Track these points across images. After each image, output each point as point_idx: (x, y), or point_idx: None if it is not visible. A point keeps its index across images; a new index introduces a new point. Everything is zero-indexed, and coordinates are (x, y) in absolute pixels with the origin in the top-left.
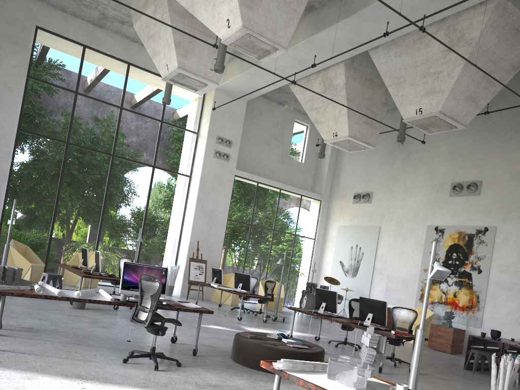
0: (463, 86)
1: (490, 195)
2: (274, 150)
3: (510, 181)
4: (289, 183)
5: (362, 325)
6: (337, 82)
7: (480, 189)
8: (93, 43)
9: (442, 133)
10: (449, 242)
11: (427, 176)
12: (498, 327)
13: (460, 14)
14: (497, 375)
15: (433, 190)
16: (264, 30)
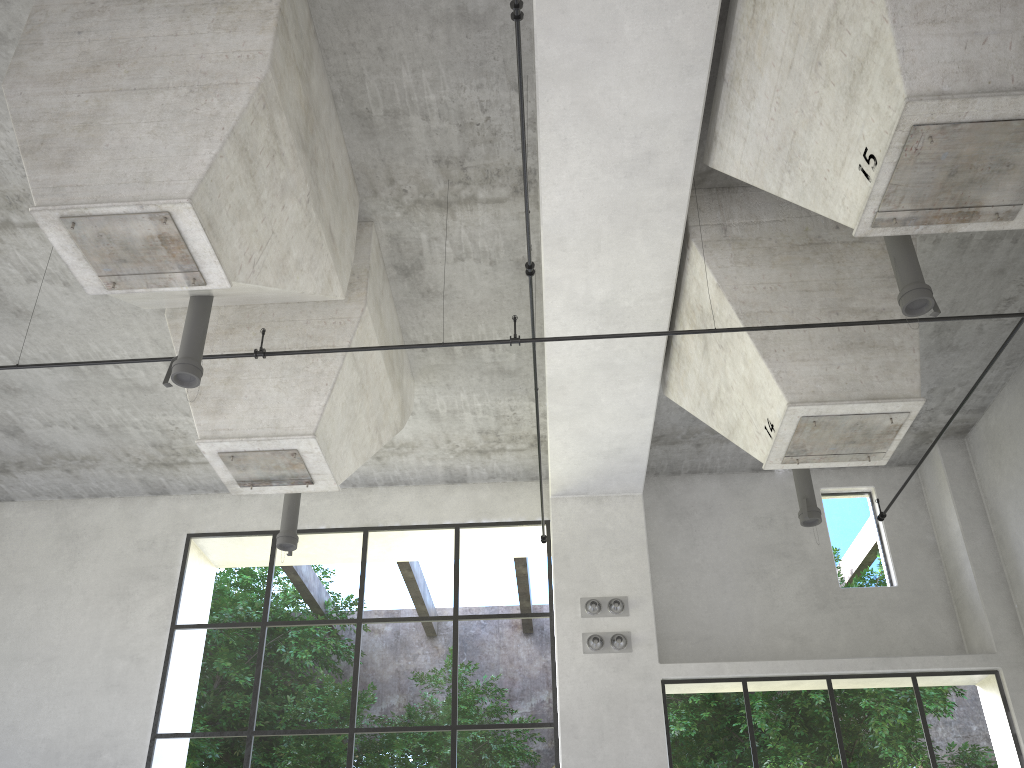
0: None
1: None
2: (785, 583)
3: None
4: (872, 655)
5: None
6: (707, 297)
7: None
8: None
9: None
10: None
11: None
12: None
13: None
14: None
15: None
16: (109, 189)
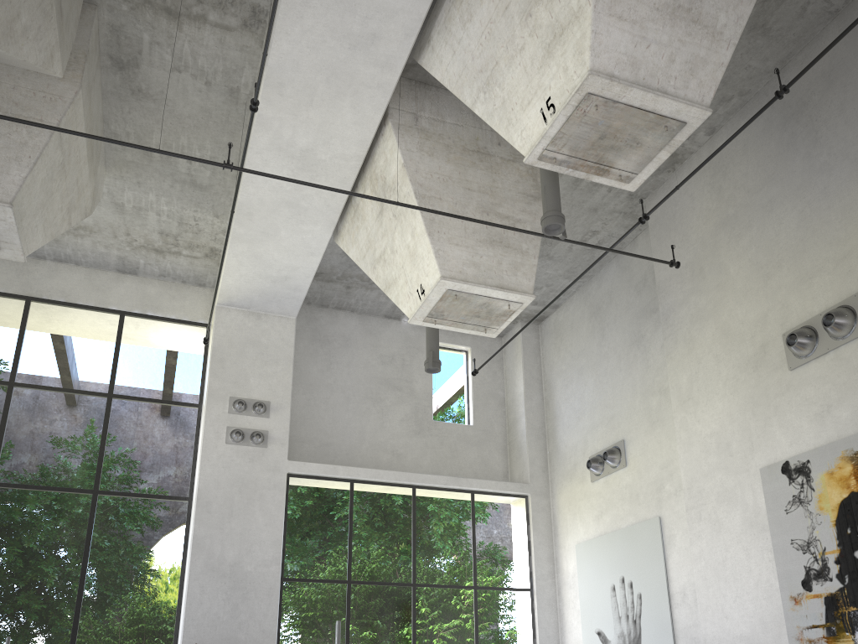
0: None
1: None
2: (394, 410)
3: None
4: (446, 474)
5: None
6: (392, 172)
7: None
8: None
9: (723, 236)
10: (834, 496)
11: (720, 346)
12: None
13: None
14: None
15: (746, 372)
16: None
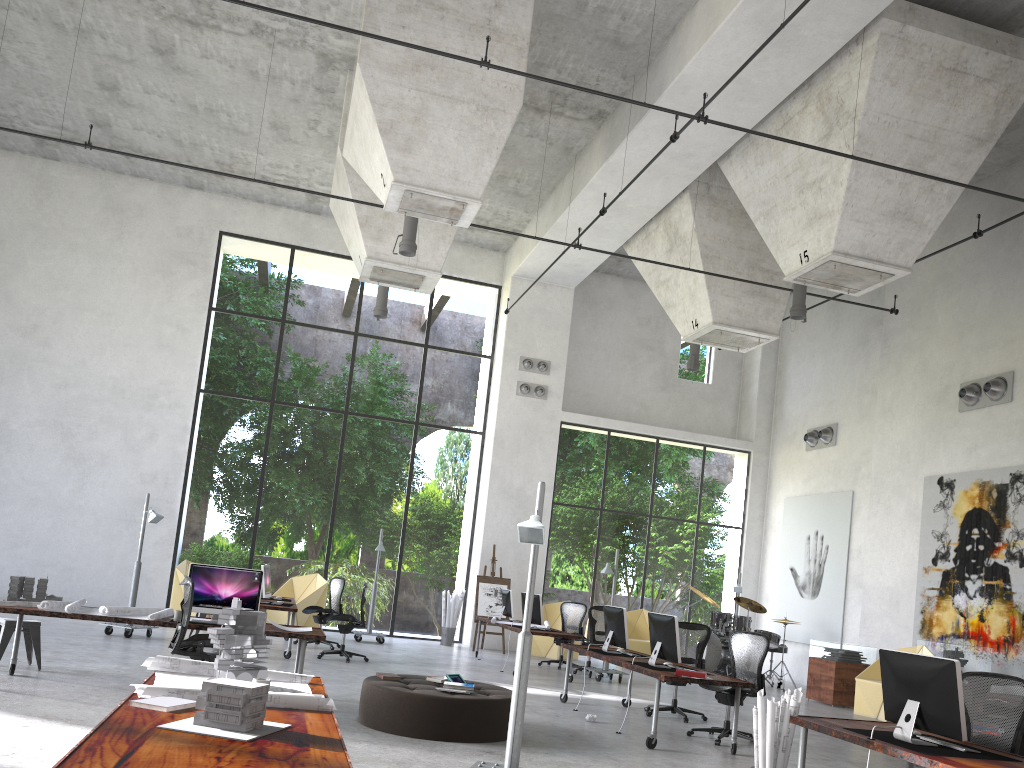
0: (870, 196)
1: None
2: (645, 368)
3: None
4: (683, 425)
5: (645, 665)
6: (684, 228)
7: (1013, 389)
8: (306, 240)
9: (939, 288)
10: (964, 507)
11: (919, 377)
12: None
13: (832, 69)
14: None
15: (931, 403)
16: (435, 178)
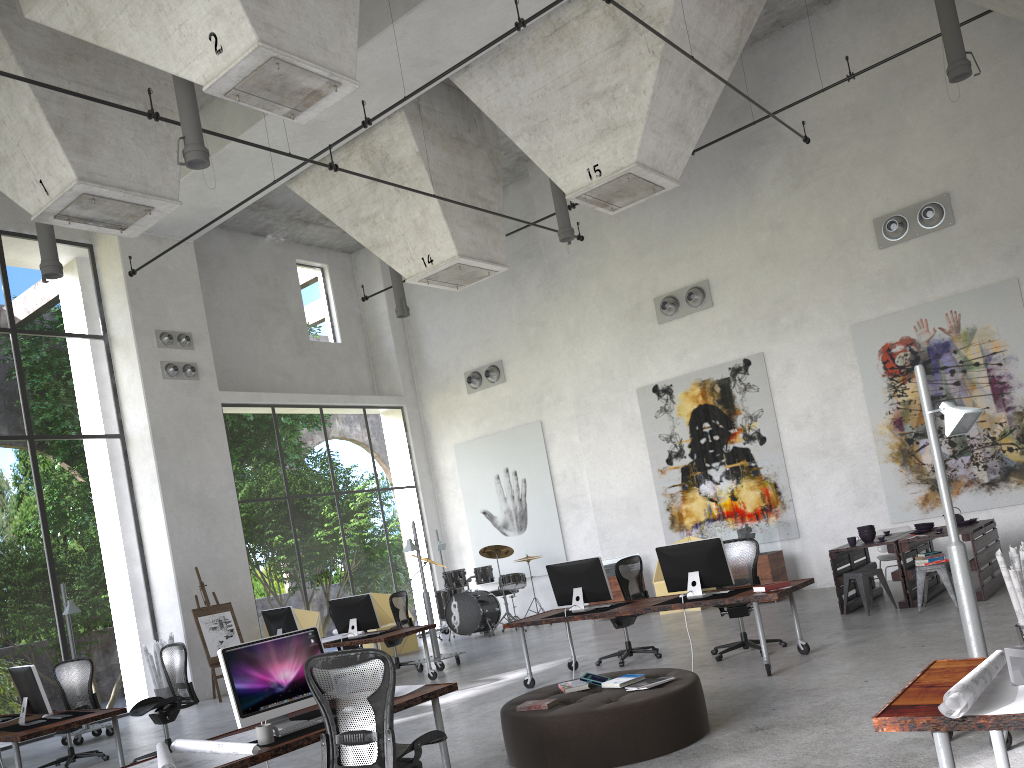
0: (664, 106)
1: (733, 300)
2: (277, 332)
3: (759, 265)
4: (329, 391)
5: (687, 600)
6: (400, 153)
7: (711, 295)
8: None
9: (604, 214)
10: (688, 407)
11: (603, 299)
12: (829, 525)
13: None
14: (905, 601)
15: (625, 321)
16: (303, 45)
